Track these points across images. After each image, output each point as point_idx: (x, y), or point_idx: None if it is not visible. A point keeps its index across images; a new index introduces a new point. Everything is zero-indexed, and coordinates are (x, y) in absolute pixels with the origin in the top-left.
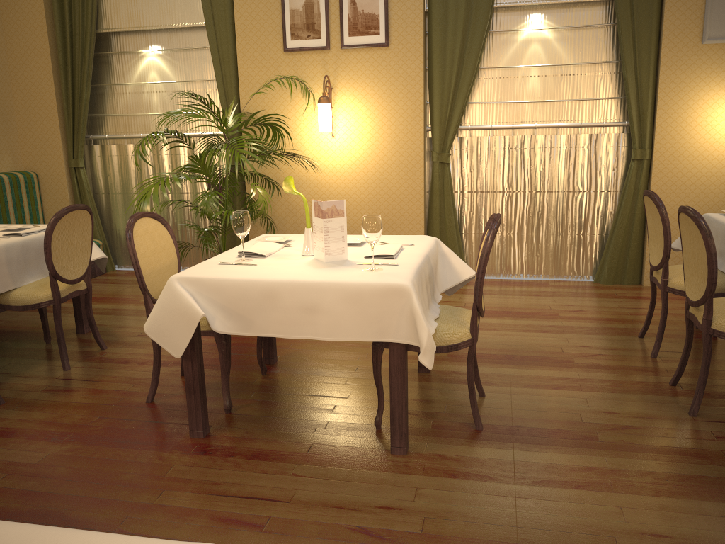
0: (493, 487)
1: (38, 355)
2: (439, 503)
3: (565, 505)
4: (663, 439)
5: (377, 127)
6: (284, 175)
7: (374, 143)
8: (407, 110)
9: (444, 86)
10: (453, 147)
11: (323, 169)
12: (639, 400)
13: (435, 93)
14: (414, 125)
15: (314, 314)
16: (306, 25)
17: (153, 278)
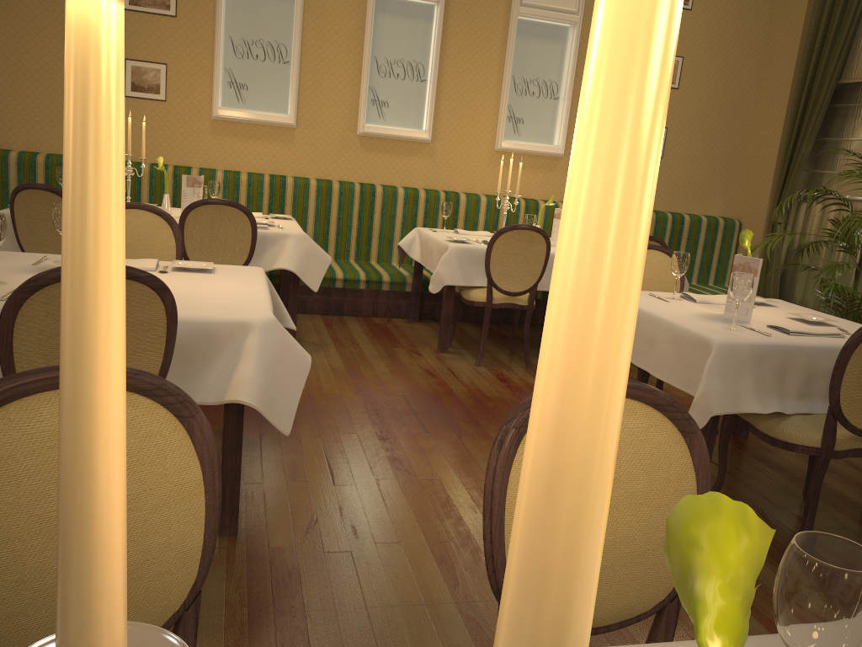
0: None
1: None
2: None
3: None
4: None
5: None
6: None
7: None
8: None
9: None
10: None
11: None
12: None
13: None
14: None
15: (652, 347)
16: None
17: None
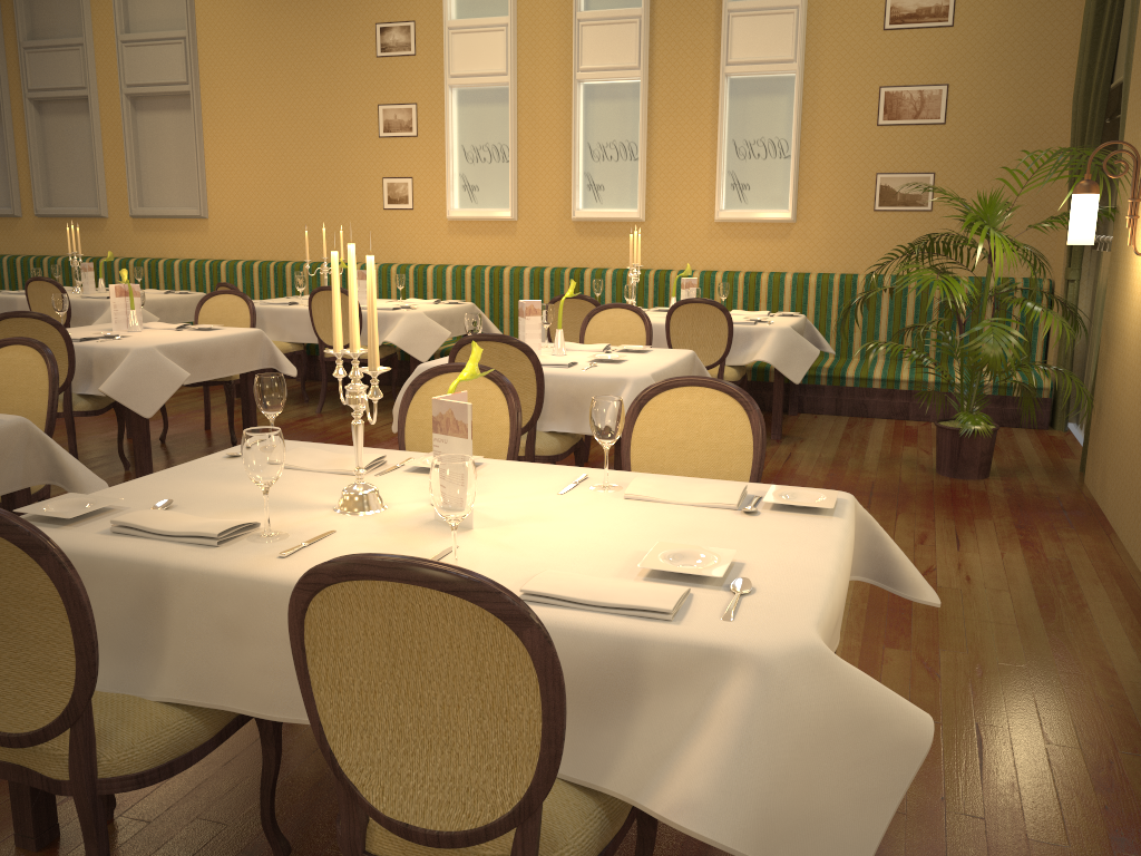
0: None
1: None
2: None
3: None
4: None
5: None
6: (1115, 318)
7: None
8: None
9: None
10: None
11: (1131, 315)
12: None
13: None
14: None
15: None
16: None
17: None
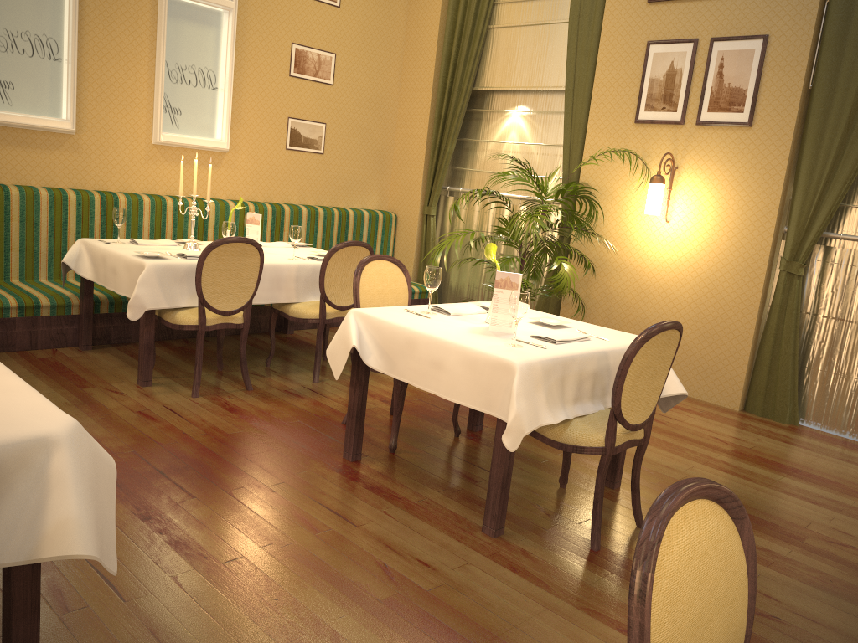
0: (537, 593)
1: (307, 366)
2: (471, 581)
3: (586, 636)
4: None
5: (718, 219)
6: (607, 255)
7: (712, 236)
8: (758, 203)
9: (811, 181)
10: (815, 257)
11: (649, 256)
12: (828, 602)
13: (798, 188)
14: (764, 222)
15: (439, 370)
16: (664, 96)
17: None
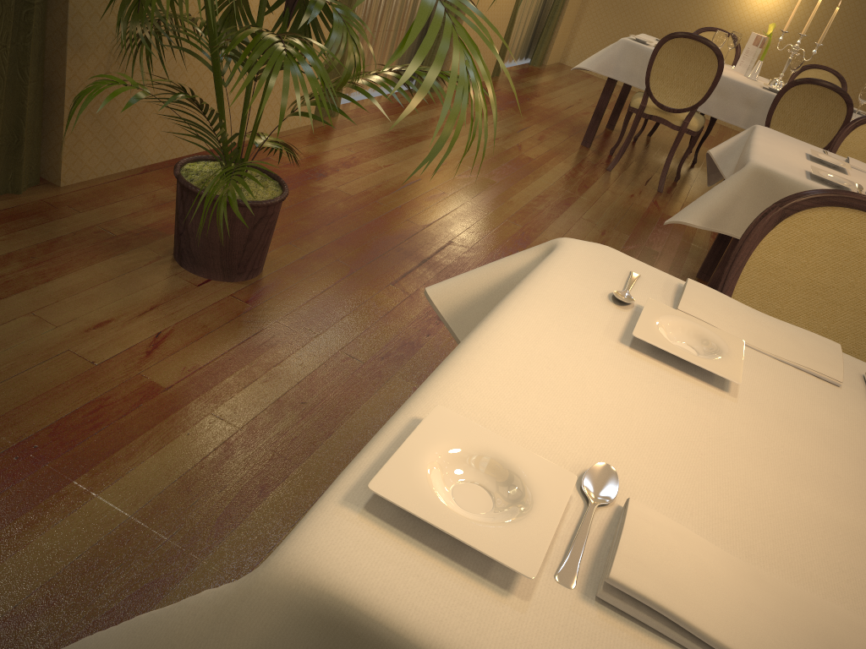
0: None
1: None
2: None
3: None
4: None
5: None
6: None
7: None
8: None
9: None
10: None
11: None
12: None
13: None
14: None
15: None
16: None
17: None
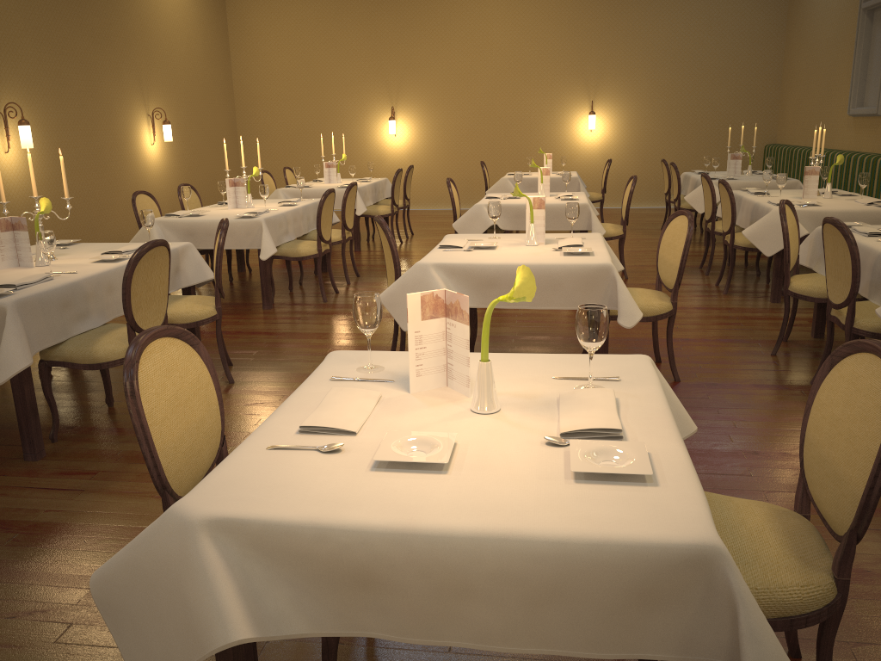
0: None
1: None
2: None
3: None
4: (4, 594)
5: None
6: None
7: None
8: None
9: None
10: None
11: None
12: None
13: None
14: None
15: None
16: None
17: (811, 457)
